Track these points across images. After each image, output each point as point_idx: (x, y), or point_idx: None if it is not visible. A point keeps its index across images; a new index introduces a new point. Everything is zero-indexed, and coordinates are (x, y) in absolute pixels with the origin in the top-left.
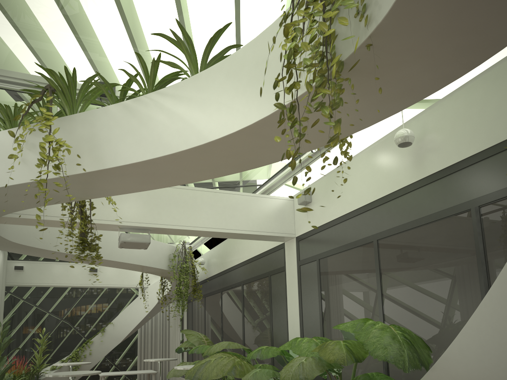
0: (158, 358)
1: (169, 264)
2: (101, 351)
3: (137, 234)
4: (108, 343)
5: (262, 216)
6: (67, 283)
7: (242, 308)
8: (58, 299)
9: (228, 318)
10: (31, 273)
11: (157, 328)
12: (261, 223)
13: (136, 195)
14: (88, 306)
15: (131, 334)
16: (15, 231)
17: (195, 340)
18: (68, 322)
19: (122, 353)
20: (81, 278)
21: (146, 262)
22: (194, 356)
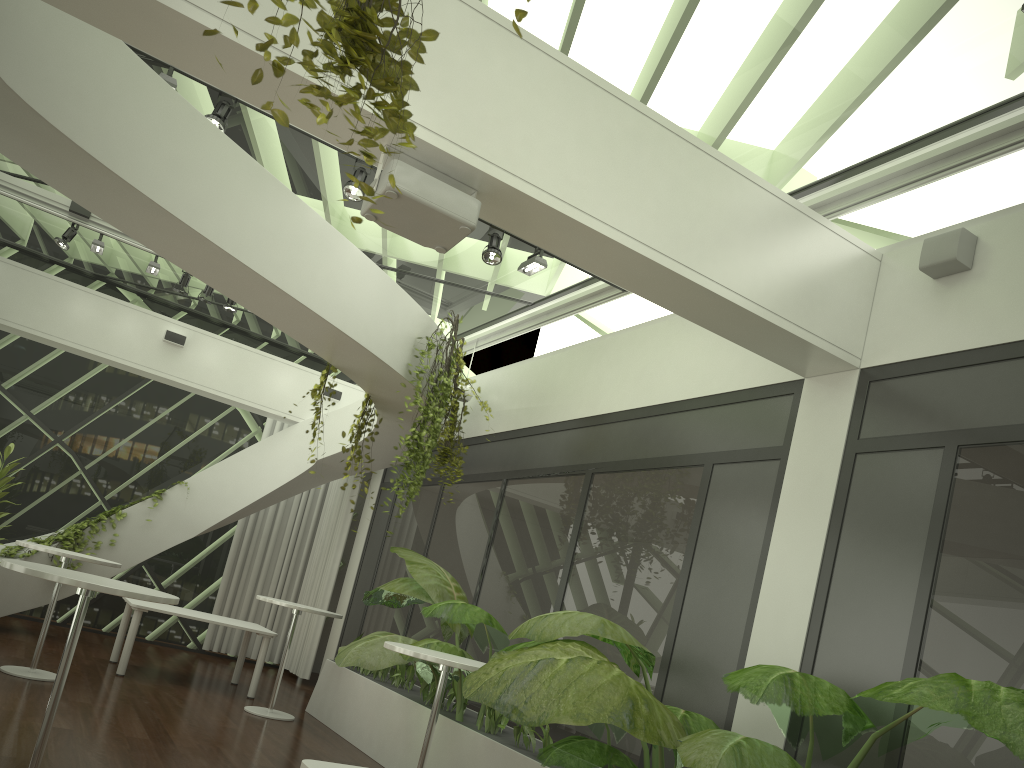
0: (292, 603)
1: (410, 363)
2: (141, 545)
3: (443, 185)
4: (164, 531)
5: (795, 273)
6: (100, 351)
7: (574, 536)
8: (62, 389)
9: (512, 552)
10: (13, 296)
11: (284, 530)
12: (789, 295)
13: (476, 53)
14: (132, 427)
15: (225, 525)
16: (20, 53)
17: (432, 583)
18: (71, 453)
19: (185, 563)
20: (140, 349)
21: (360, 334)
22: (370, 620)
